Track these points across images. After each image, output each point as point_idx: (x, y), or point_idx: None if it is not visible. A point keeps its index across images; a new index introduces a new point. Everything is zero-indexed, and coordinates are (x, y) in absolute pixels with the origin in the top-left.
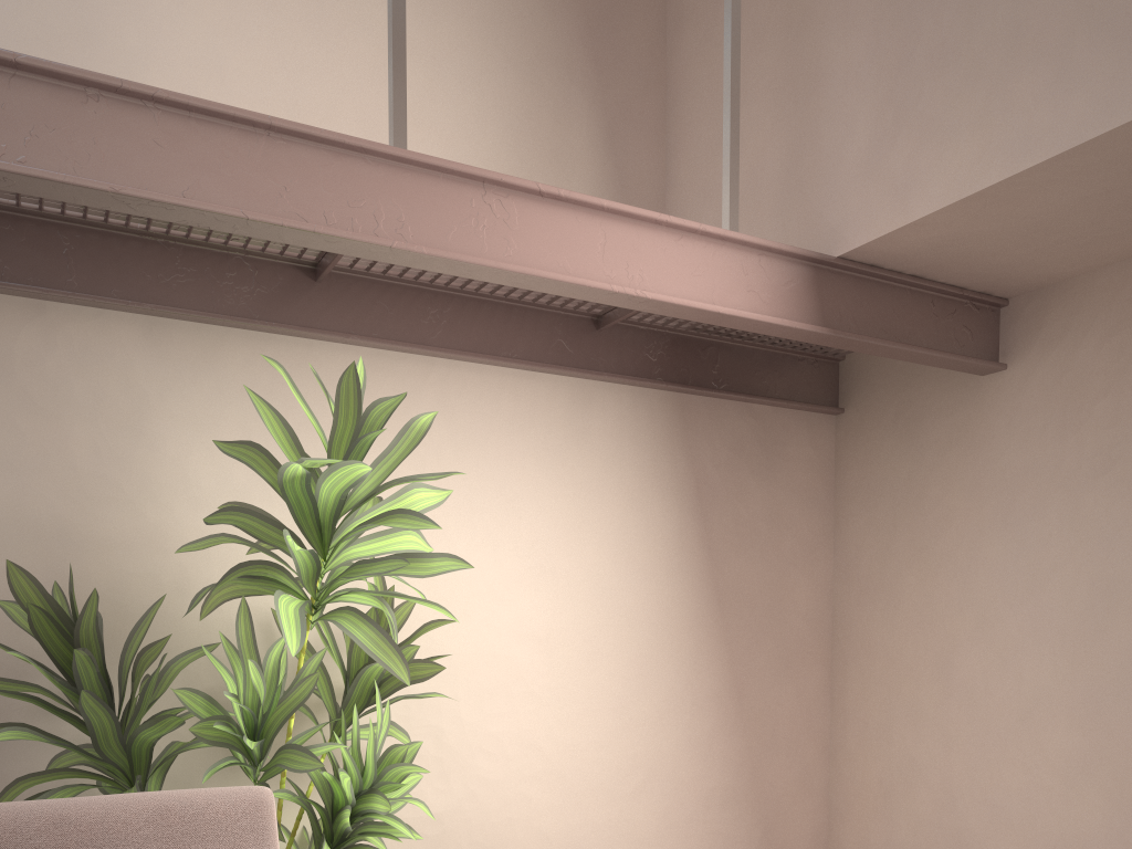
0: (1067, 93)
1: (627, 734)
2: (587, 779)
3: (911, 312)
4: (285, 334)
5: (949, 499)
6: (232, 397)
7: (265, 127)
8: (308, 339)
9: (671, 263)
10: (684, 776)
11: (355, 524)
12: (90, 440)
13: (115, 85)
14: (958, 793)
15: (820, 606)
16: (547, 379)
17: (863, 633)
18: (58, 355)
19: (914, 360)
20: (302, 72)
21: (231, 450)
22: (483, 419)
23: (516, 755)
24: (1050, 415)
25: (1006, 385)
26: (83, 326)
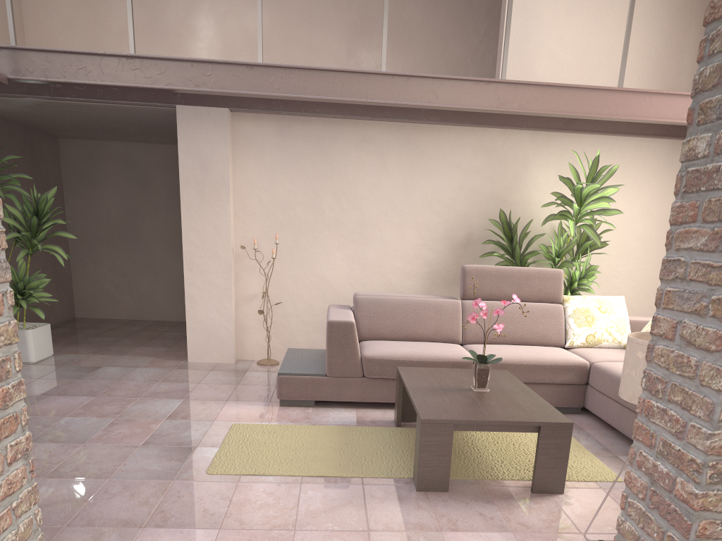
0: None
1: None
2: (651, 290)
3: None
4: (572, 133)
5: None
6: (553, 155)
7: (584, 88)
8: (578, 134)
9: None
10: None
11: (590, 199)
12: (512, 171)
13: (549, 85)
14: None
15: None
16: (660, 141)
17: None
18: (507, 145)
19: None
20: (589, 36)
21: (562, 180)
22: (633, 158)
23: (626, 279)
24: None
25: None
26: (515, 136)
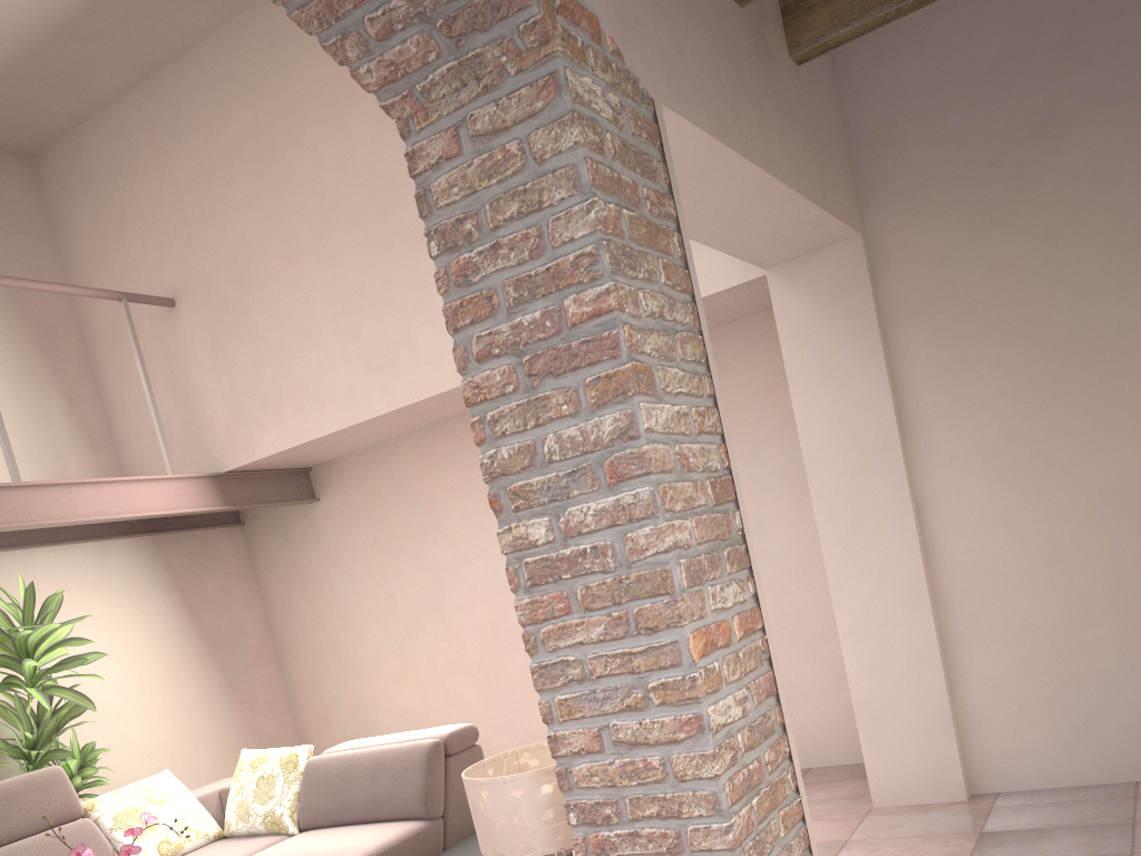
0: (304, 418)
1: (179, 723)
2: (165, 751)
3: (267, 485)
4: None
5: (312, 564)
6: None
7: None
8: None
9: (150, 495)
10: (216, 737)
11: (39, 648)
12: None
13: None
14: (358, 704)
15: (263, 629)
16: (80, 546)
17: (290, 638)
18: None
19: (275, 506)
20: None
21: None
22: (53, 576)
23: (123, 748)
24: (345, 520)
25: (322, 507)
26: None
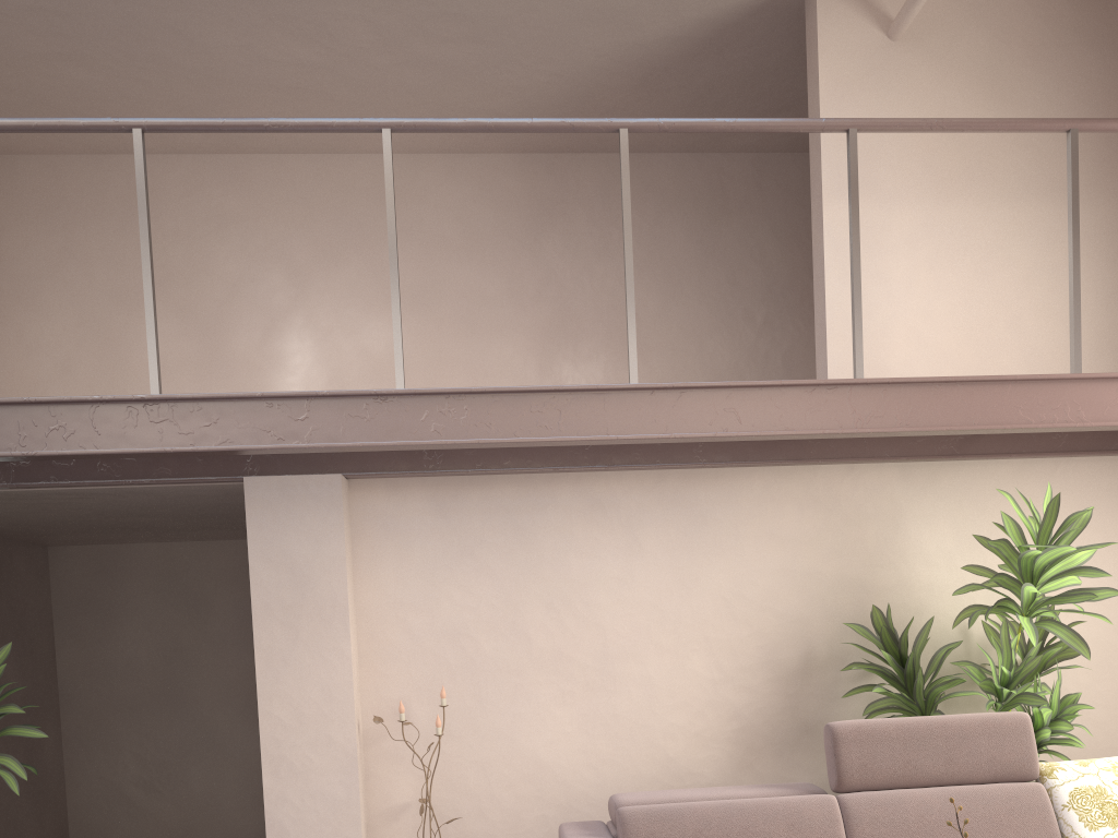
0: None
1: None
2: None
3: None
4: (973, 459)
5: None
6: (944, 500)
7: (1011, 380)
8: (985, 460)
9: None
10: None
11: (1046, 573)
12: (874, 534)
13: (947, 380)
14: None
15: None
16: None
17: None
18: (859, 491)
19: None
20: (975, 301)
21: (993, 543)
22: (1091, 491)
23: (1115, 705)
24: None
25: None
26: (871, 474)
